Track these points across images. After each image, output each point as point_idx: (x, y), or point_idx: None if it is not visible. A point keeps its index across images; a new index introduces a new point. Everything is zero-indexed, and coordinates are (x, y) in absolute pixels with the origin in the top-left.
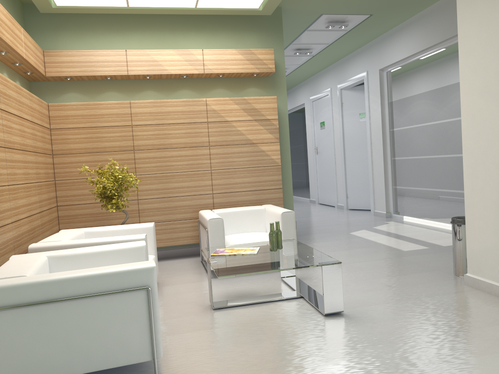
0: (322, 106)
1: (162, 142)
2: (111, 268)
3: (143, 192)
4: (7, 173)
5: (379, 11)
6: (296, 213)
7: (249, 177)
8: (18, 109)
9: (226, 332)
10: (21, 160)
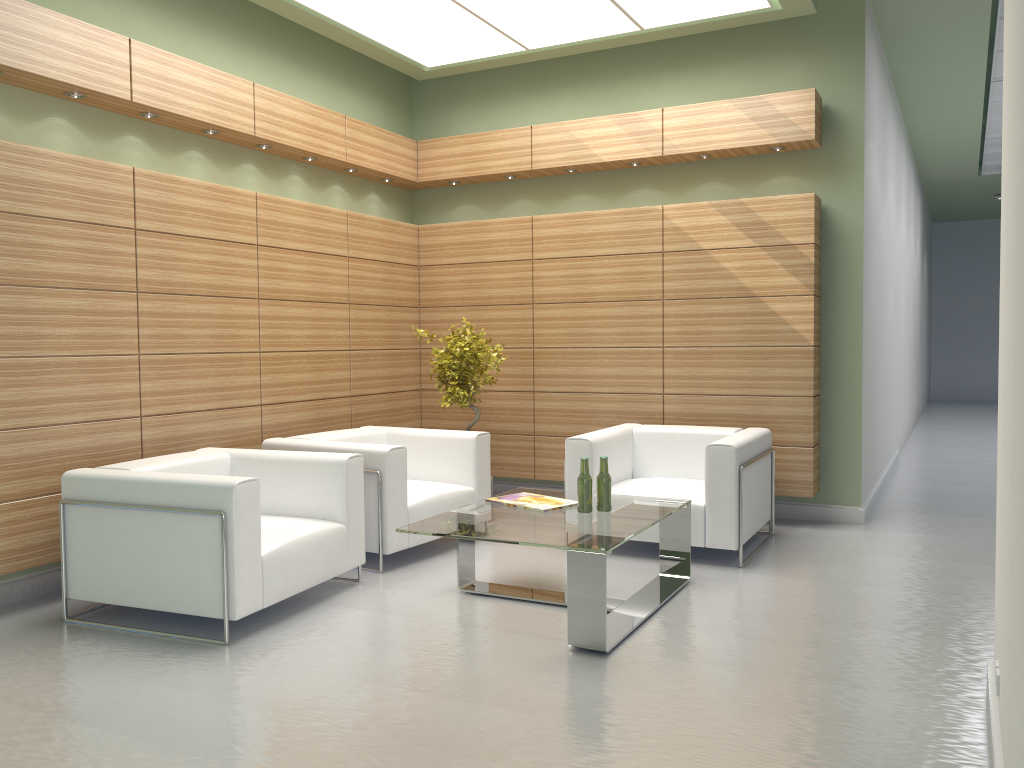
0: None
1: (579, 291)
2: (192, 477)
3: (542, 379)
4: (260, 335)
5: None
6: None
7: (739, 368)
8: (312, 242)
9: (401, 625)
10: (306, 317)
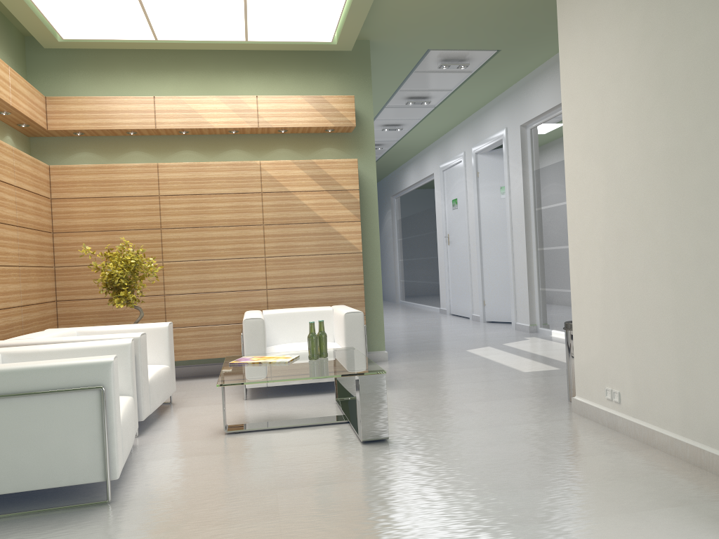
0: (455, 177)
1: (199, 219)
2: (57, 361)
3: (171, 285)
4: None
5: (508, 46)
6: (411, 326)
7: (317, 268)
8: None
9: (226, 459)
10: None
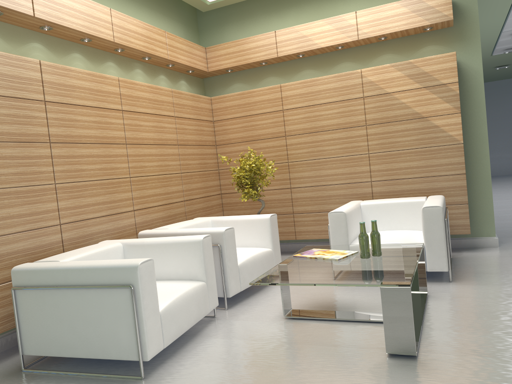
0: None
1: (313, 126)
2: (106, 262)
3: (295, 180)
4: (129, 167)
5: None
6: None
7: (417, 161)
8: (153, 108)
9: (259, 348)
10: (154, 154)
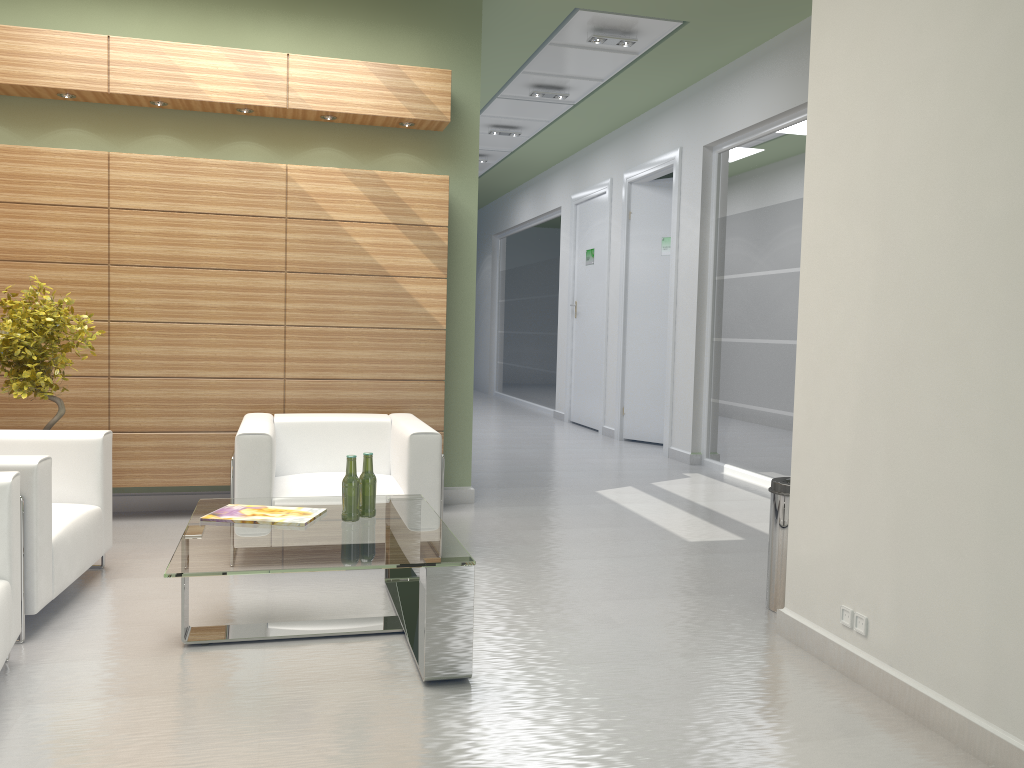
0: (593, 216)
1: (177, 254)
2: None
3: (122, 361)
4: None
5: (701, 17)
6: (511, 438)
7: (371, 350)
8: None
9: (174, 708)
10: None
